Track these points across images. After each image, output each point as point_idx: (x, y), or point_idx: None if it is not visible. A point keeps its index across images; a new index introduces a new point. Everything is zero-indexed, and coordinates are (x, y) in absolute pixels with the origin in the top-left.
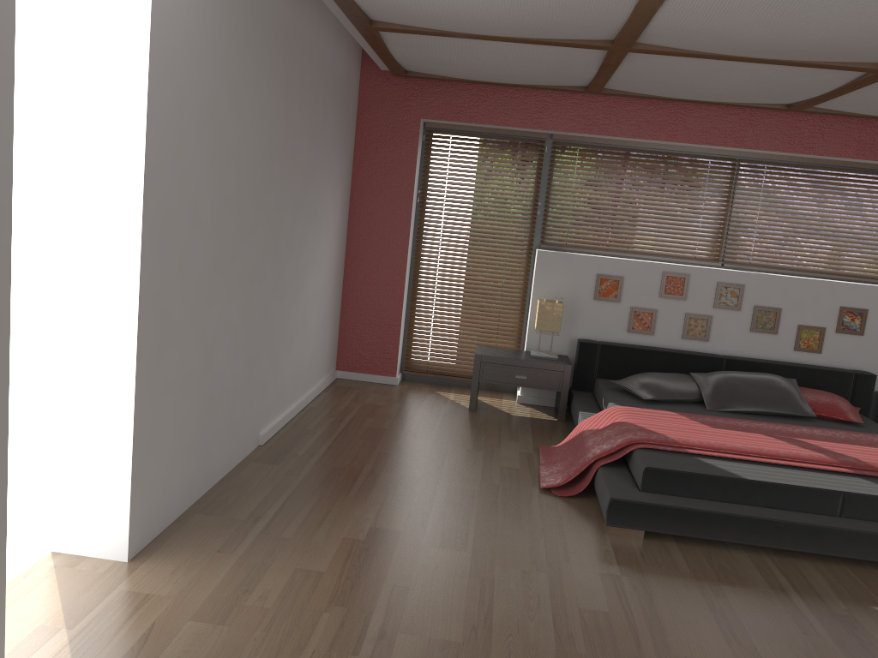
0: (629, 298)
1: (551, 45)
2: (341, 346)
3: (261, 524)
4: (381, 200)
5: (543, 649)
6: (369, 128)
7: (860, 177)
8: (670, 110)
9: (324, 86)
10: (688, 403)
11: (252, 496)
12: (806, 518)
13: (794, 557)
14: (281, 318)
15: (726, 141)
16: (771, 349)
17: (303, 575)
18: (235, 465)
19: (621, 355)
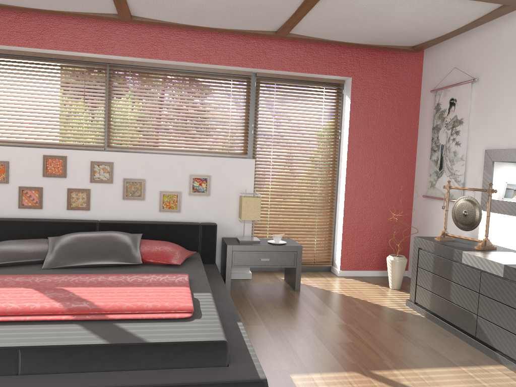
0: (17, 179)
1: None
2: None
3: None
4: None
5: None
6: None
7: (201, 78)
8: (38, 22)
9: None
10: (33, 264)
11: None
12: None
13: None
14: None
15: (88, 48)
16: (141, 212)
17: None
18: None
19: (4, 228)
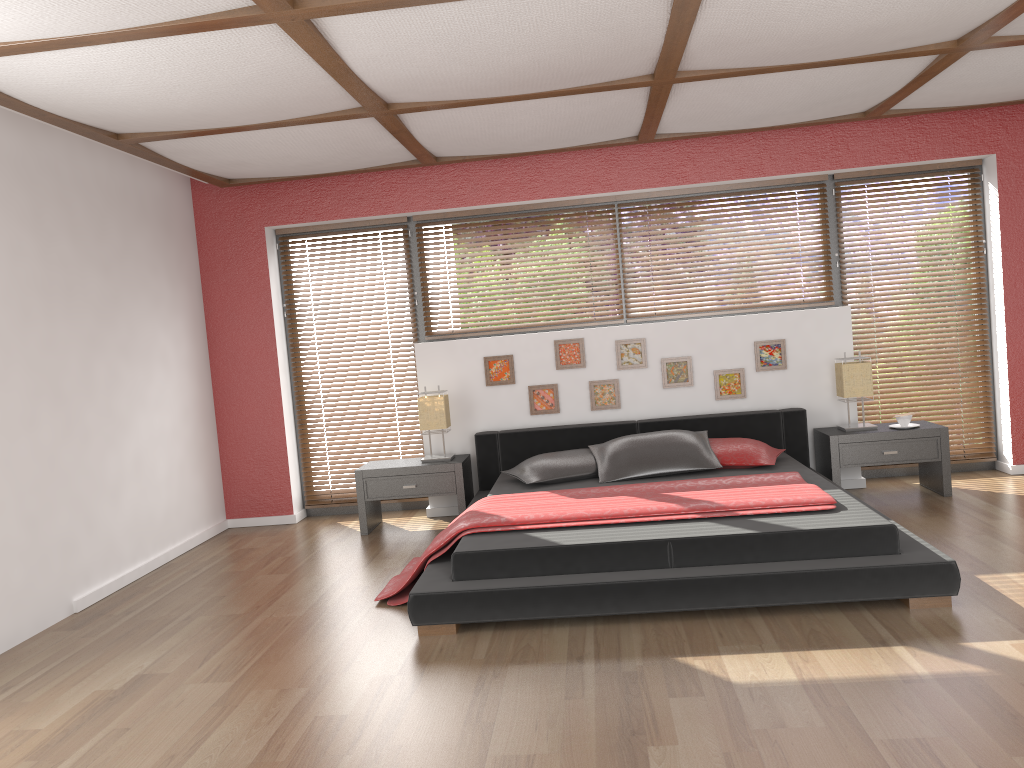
0: (525, 377)
1: (312, 123)
2: (228, 491)
3: (7, 693)
4: (240, 322)
5: (237, 764)
6: (212, 247)
7: (750, 198)
8: (526, 166)
9: (116, 211)
10: (583, 480)
11: (21, 666)
12: (628, 576)
13: (625, 622)
14: (88, 467)
15: (593, 188)
16: (691, 404)
17: (14, 736)
18: (27, 638)
19: (523, 442)
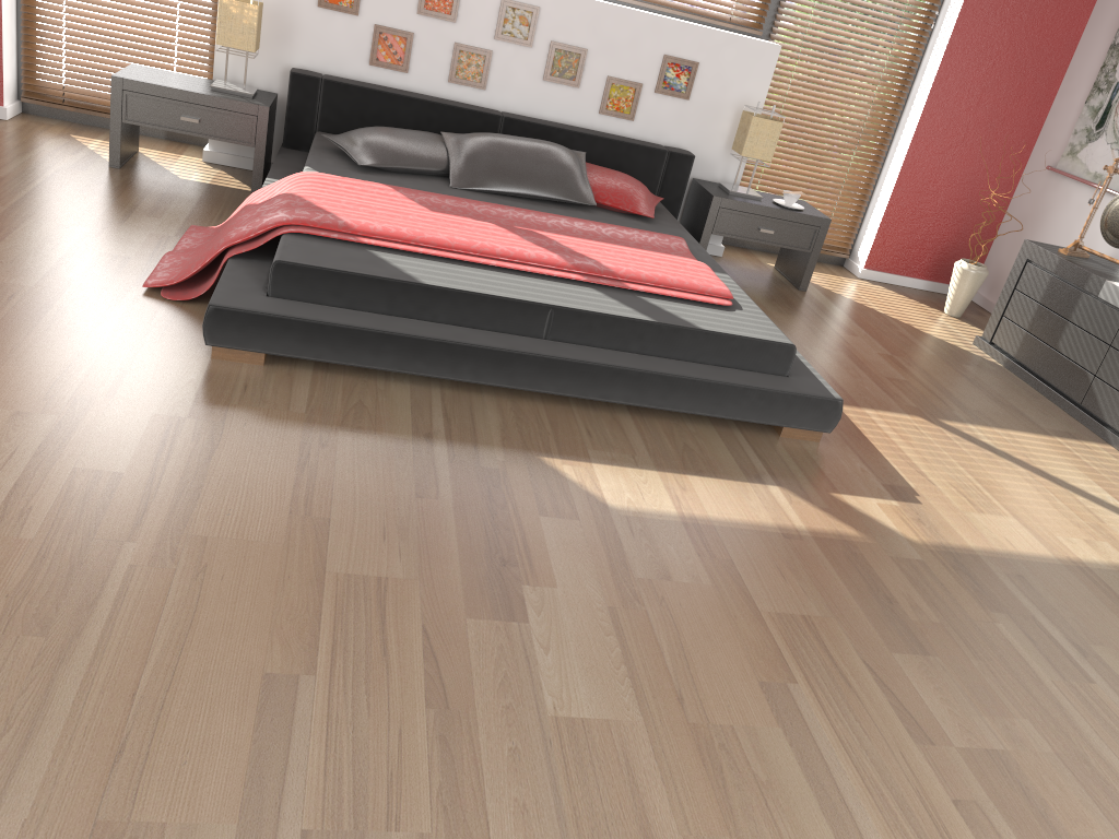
0: (373, 11)
1: None
2: None
3: None
4: None
5: None
6: None
7: None
8: None
9: None
10: (429, 177)
11: None
12: (496, 341)
13: (477, 391)
14: None
15: None
16: (569, 110)
17: None
18: None
19: (354, 100)
